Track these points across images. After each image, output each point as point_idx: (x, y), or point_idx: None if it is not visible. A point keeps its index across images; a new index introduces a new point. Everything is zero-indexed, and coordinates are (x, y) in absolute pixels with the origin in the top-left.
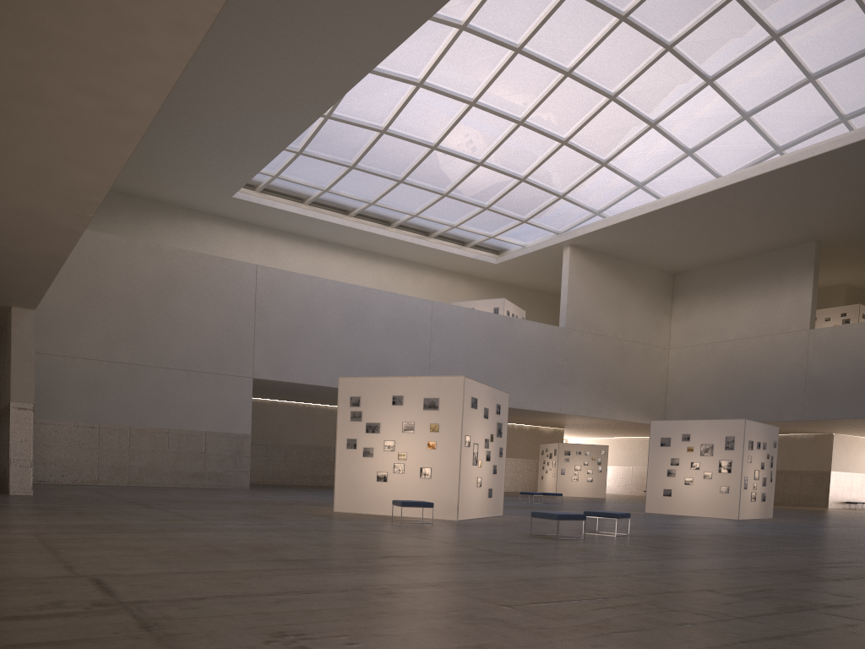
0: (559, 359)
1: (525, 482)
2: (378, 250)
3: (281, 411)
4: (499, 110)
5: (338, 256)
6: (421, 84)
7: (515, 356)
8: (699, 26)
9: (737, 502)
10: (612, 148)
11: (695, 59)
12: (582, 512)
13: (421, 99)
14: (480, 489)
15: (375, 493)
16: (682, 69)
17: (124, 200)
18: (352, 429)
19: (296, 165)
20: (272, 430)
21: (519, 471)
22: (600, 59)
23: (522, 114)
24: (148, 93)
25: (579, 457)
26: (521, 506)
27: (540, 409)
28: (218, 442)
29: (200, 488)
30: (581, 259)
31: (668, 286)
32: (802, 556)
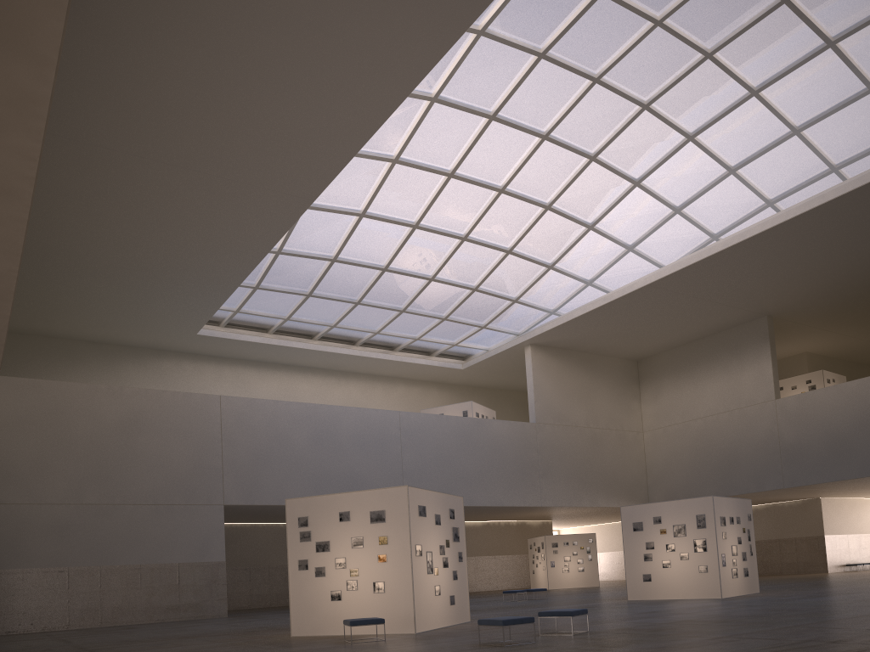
0: (533, 453)
1: (519, 577)
2: (346, 368)
3: (262, 534)
4: (442, 229)
5: (307, 378)
6: (363, 214)
7: (489, 455)
8: (618, 136)
9: (718, 580)
10: (556, 252)
11: (620, 165)
12: (560, 607)
13: (366, 227)
14: (440, 597)
15: (331, 613)
16: (609, 175)
17: (93, 348)
18: (303, 550)
19: (255, 298)
20: (254, 553)
21: (512, 568)
22: (530, 175)
23: (464, 230)
24: (1, 255)
25: (568, 548)
26: (501, 607)
27: (520, 504)
28: (192, 572)
29: (175, 622)
30: (543, 356)
31: (633, 372)
32: (759, 639)
